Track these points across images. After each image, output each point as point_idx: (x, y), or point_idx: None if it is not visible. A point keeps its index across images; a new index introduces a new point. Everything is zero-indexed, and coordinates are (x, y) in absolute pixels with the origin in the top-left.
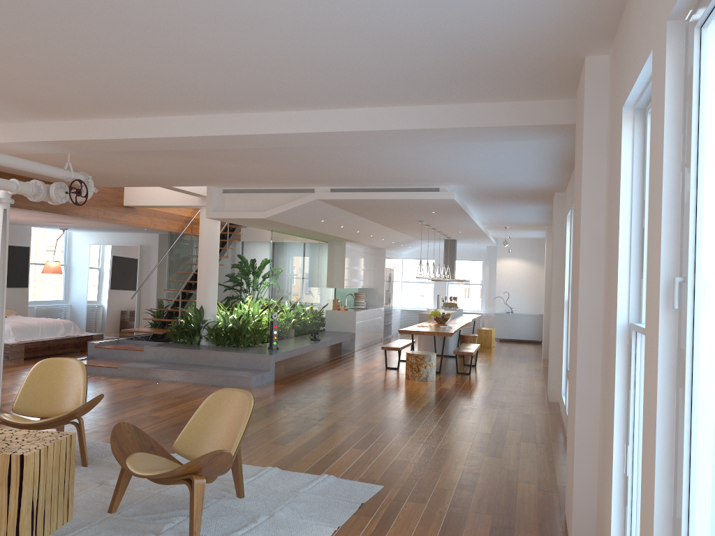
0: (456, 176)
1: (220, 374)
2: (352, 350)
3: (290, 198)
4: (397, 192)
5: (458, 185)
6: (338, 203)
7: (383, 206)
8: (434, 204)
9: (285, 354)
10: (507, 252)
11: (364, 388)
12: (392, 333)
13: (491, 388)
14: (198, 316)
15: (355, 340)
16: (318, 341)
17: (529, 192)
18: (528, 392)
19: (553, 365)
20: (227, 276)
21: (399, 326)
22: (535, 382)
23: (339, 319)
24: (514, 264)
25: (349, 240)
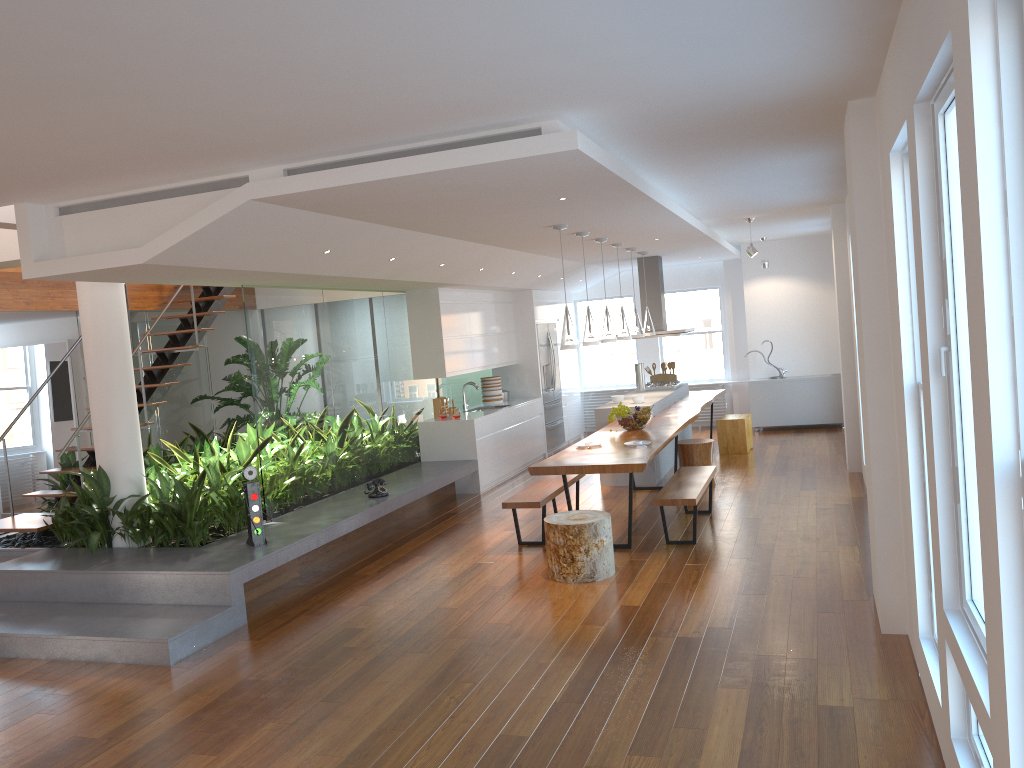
0: (560, 73)
1: (100, 637)
2: (476, 494)
3: (198, 207)
4: (435, 154)
5: (588, 114)
6: (321, 204)
7: (435, 200)
8: (545, 176)
9: (275, 557)
10: (762, 268)
11: (438, 631)
12: (568, 440)
13: (740, 591)
14: (97, 489)
15: (478, 474)
16: (379, 500)
17: (781, 109)
18: (828, 598)
19: (884, 543)
20: (226, 380)
21: (582, 422)
22: (840, 556)
23: (445, 437)
24: (777, 287)
25: (438, 284)
